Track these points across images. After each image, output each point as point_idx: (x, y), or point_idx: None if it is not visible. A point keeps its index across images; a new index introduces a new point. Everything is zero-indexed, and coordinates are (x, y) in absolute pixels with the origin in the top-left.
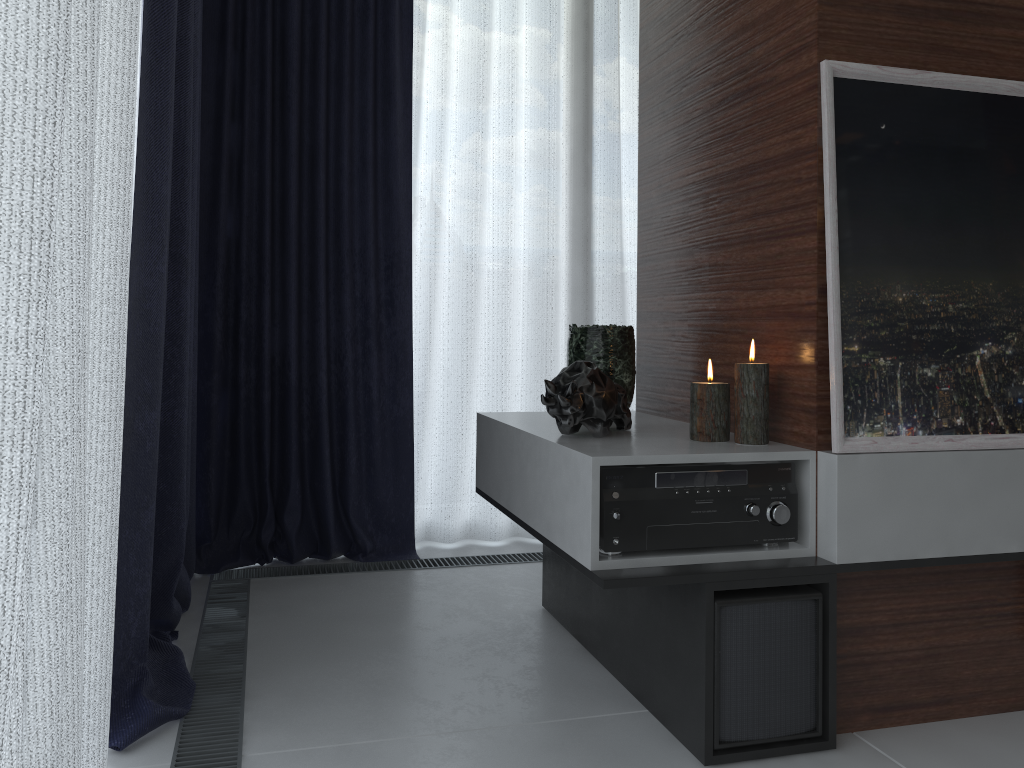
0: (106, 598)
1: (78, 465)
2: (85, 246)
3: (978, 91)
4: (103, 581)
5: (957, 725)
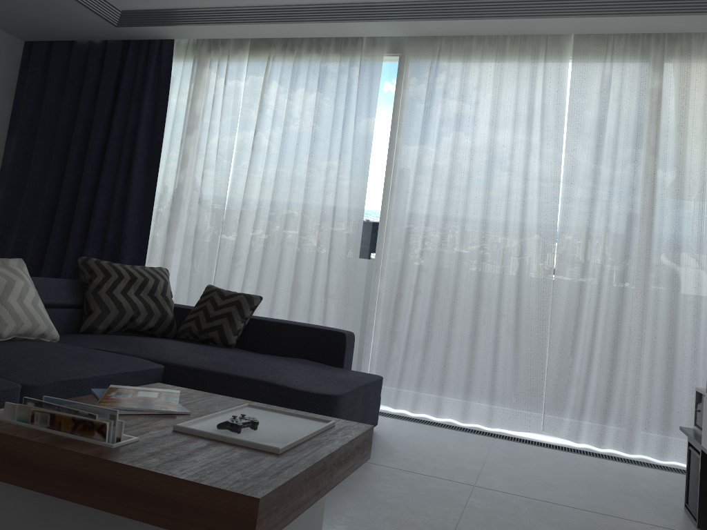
0: (663, 404)
1: (636, 362)
2: (618, 314)
3: None
4: (662, 399)
5: None
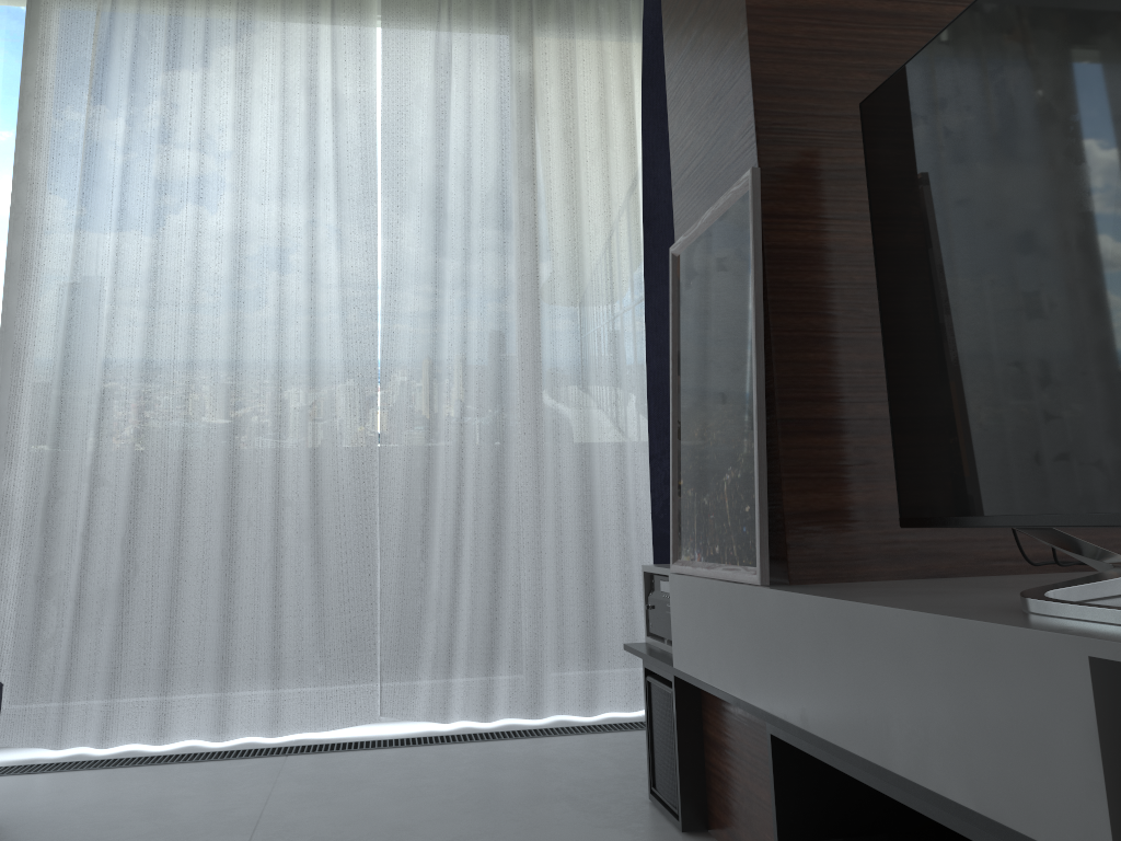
0: (583, 614)
1: (534, 549)
2: (498, 467)
3: (725, 209)
4: (581, 606)
5: None
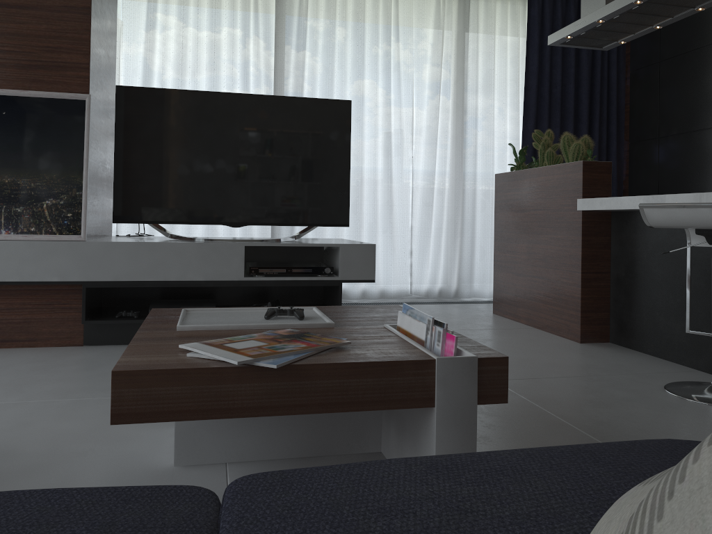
0: None
1: None
2: None
3: (55, 98)
4: None
5: (33, 348)
